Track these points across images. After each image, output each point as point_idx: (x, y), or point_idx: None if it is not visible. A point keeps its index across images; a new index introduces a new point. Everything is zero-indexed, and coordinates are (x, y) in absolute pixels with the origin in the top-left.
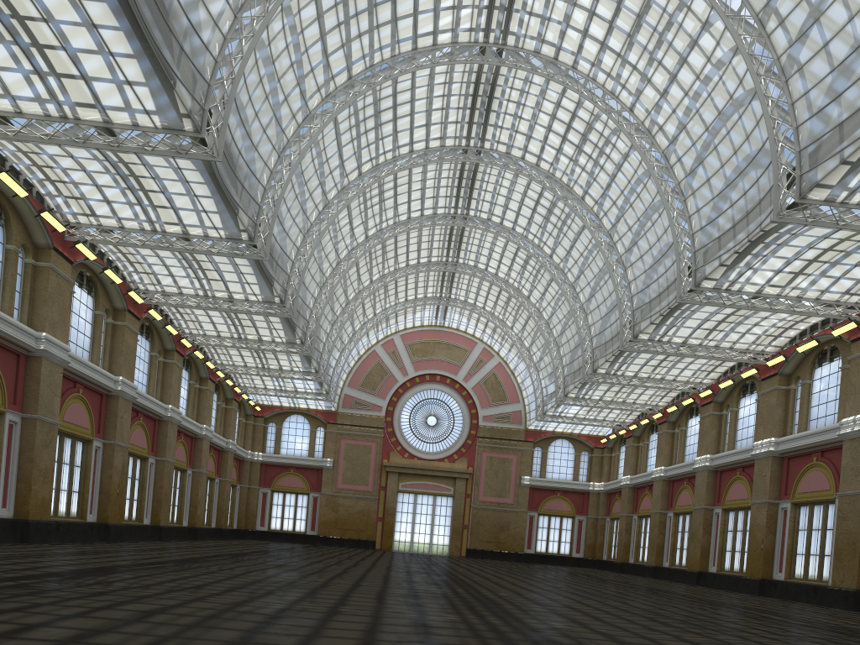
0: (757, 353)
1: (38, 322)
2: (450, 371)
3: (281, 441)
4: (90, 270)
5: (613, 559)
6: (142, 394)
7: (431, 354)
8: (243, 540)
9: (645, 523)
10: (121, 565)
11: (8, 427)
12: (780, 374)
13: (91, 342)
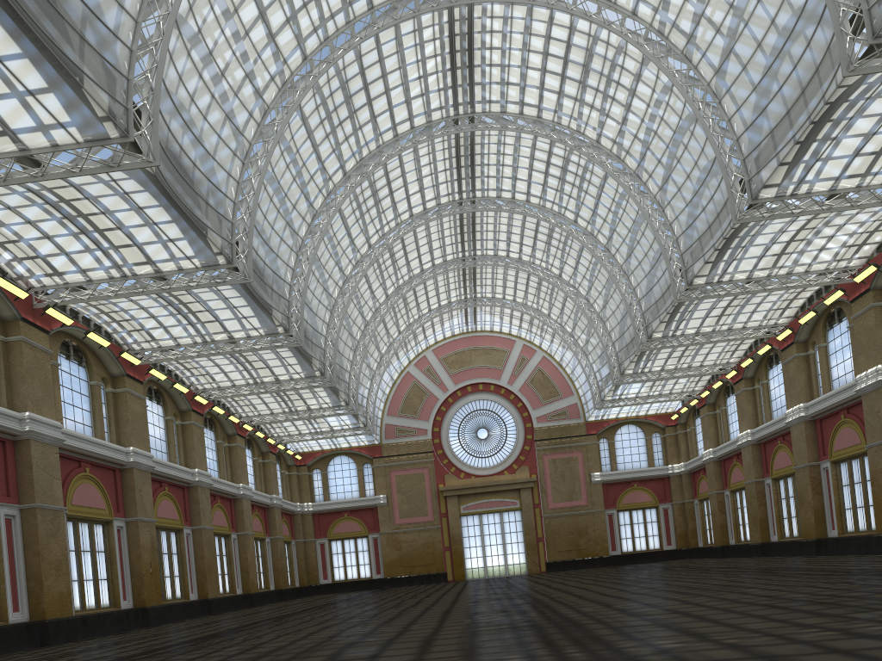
0: (840, 270)
1: (19, 403)
2: (492, 377)
3: (329, 486)
4: (75, 339)
5: (711, 544)
6: (161, 462)
7: (468, 363)
8: (307, 597)
9: (740, 497)
10: (124, 657)
11: (6, 522)
12: (874, 289)
13: (91, 416)
